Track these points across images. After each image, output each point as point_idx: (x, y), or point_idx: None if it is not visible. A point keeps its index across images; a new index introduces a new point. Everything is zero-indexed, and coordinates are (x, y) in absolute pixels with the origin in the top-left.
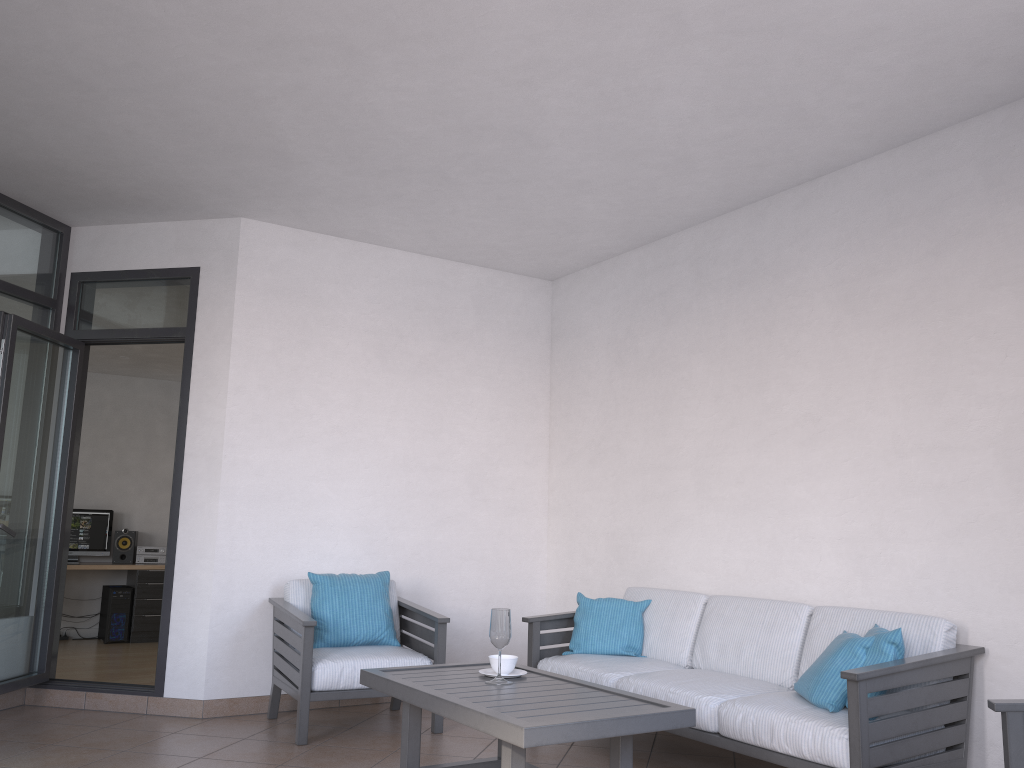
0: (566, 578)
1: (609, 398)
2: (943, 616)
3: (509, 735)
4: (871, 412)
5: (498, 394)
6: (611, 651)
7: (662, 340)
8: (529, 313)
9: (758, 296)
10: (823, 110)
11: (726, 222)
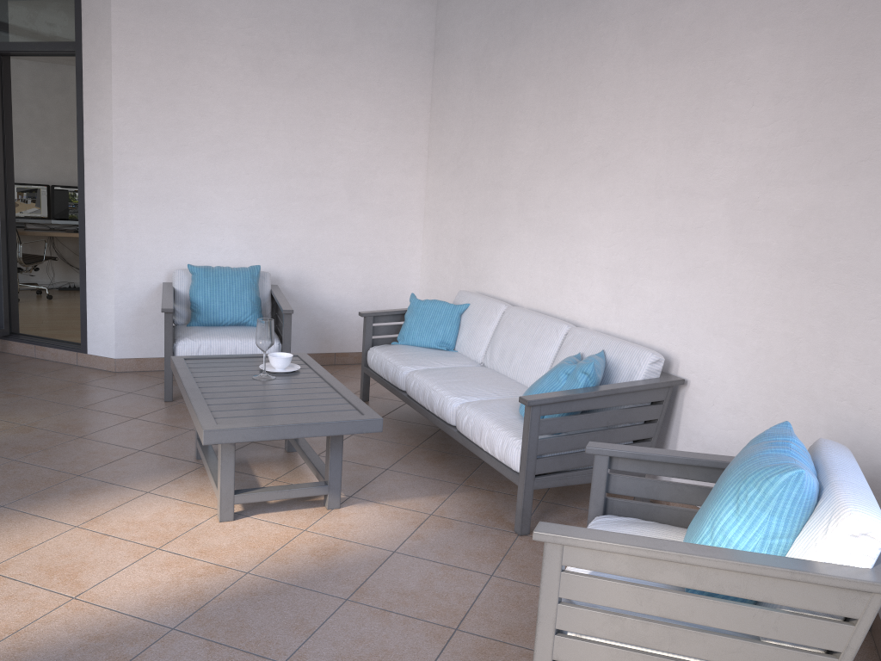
0: (432, 275)
1: (468, 115)
2: (665, 348)
3: (200, 433)
4: (644, 151)
5: (377, 106)
6: (427, 345)
7: (508, 61)
8: (412, 25)
9: (579, 21)
10: None
11: None
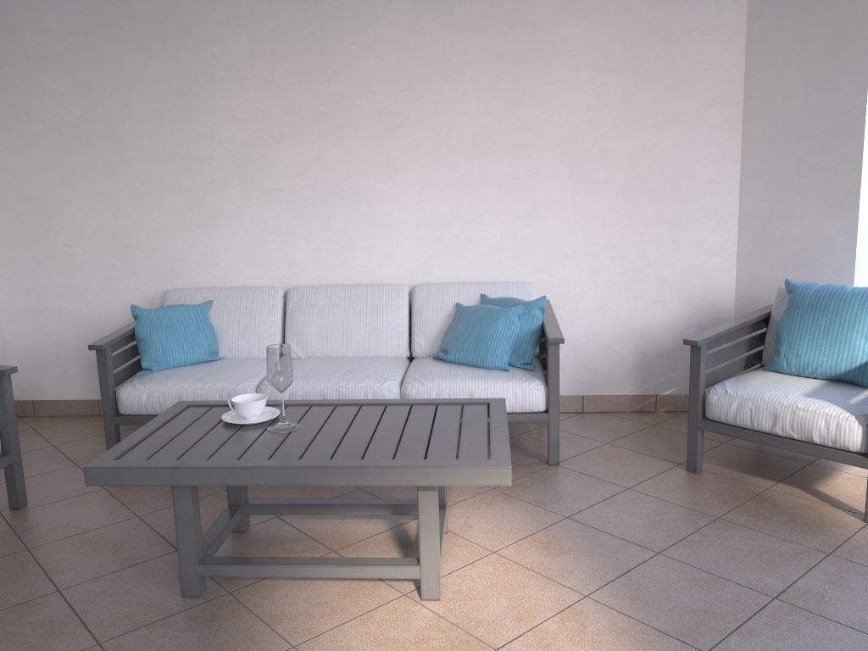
0: (35, 289)
1: (89, 69)
2: (512, 280)
3: (483, 479)
4: (453, 111)
5: None
6: (196, 361)
7: (177, 5)
8: None
9: None
10: None
11: None
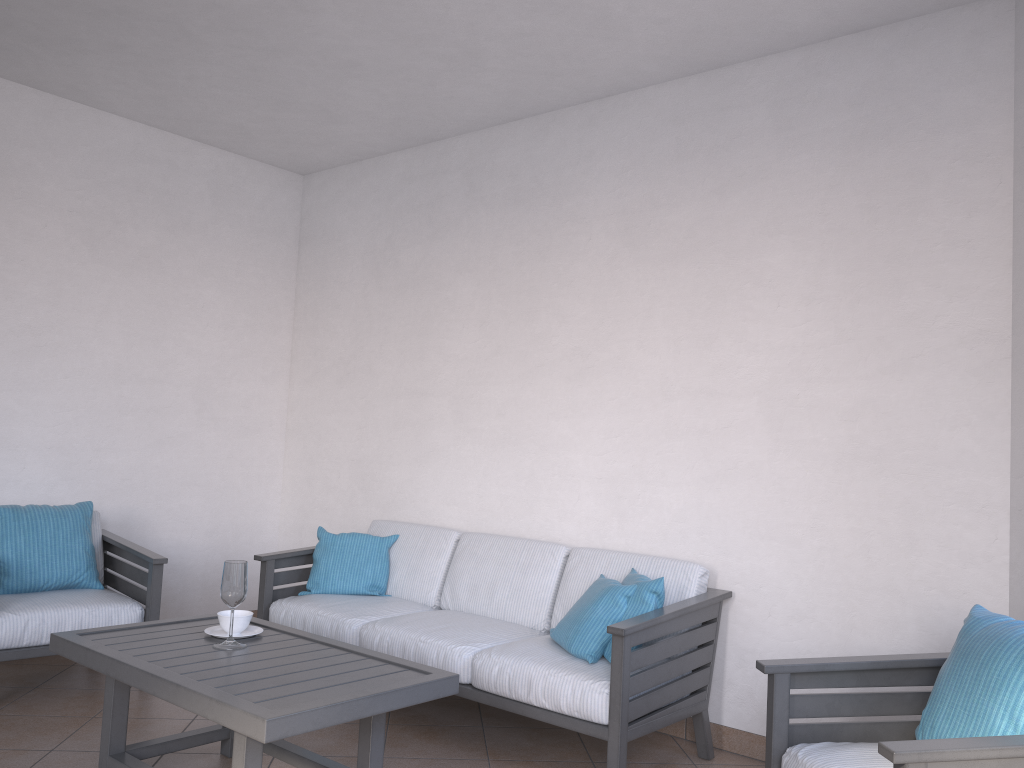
0: (303, 506)
1: (363, 313)
2: (695, 559)
3: (247, 727)
4: (642, 351)
5: (235, 299)
6: (353, 591)
7: (426, 255)
8: (275, 209)
9: (534, 218)
10: (629, 21)
11: (505, 133)
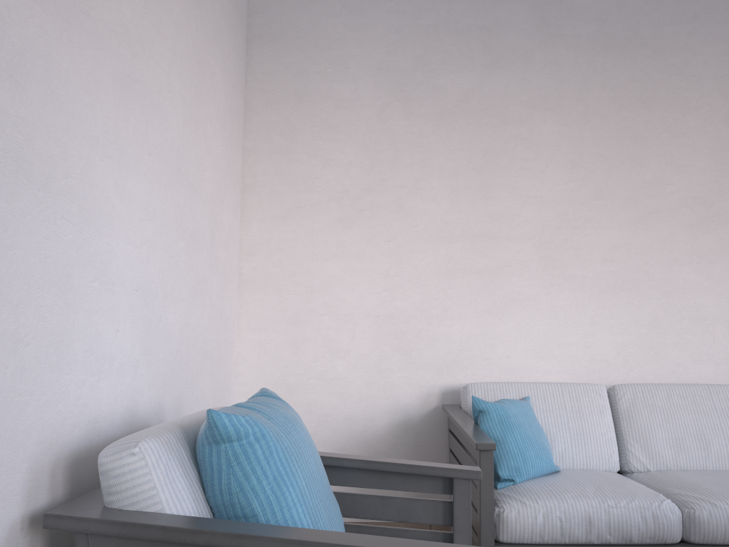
0: (285, 379)
1: (381, 141)
2: None
3: None
4: None
5: (226, 91)
6: (549, 470)
7: (483, 85)
8: None
9: (632, 66)
10: None
11: None
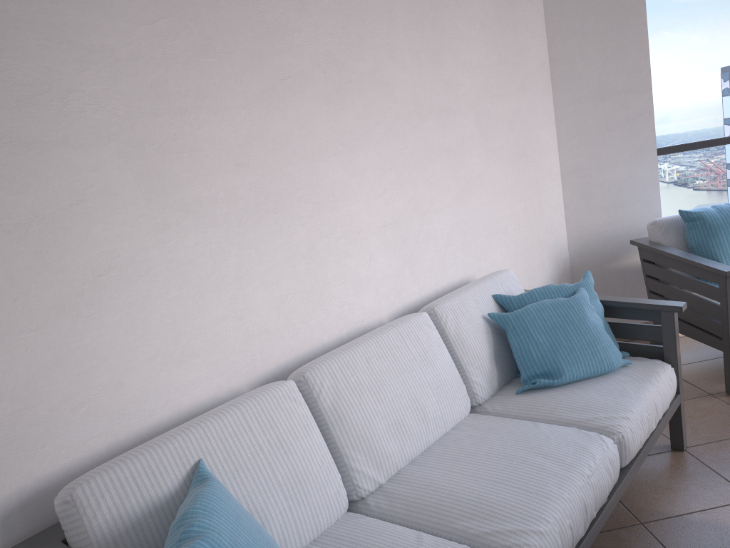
0: None
1: None
2: (463, 276)
3: None
4: (393, 64)
5: None
6: None
7: None
8: None
9: None
10: None
11: None
